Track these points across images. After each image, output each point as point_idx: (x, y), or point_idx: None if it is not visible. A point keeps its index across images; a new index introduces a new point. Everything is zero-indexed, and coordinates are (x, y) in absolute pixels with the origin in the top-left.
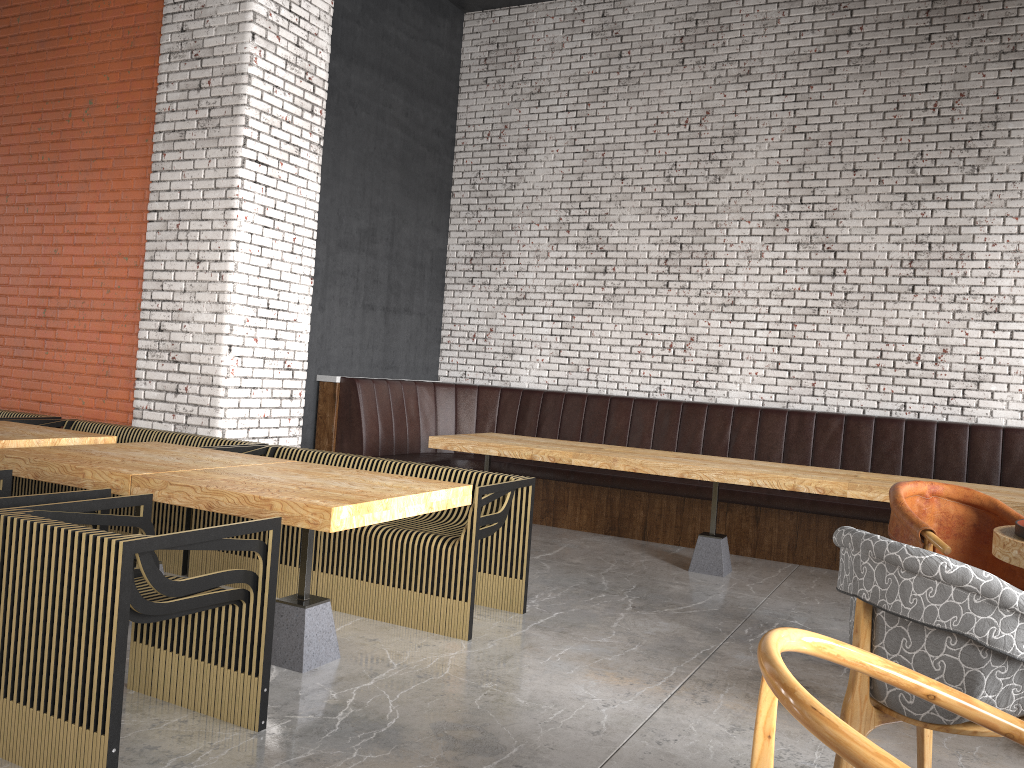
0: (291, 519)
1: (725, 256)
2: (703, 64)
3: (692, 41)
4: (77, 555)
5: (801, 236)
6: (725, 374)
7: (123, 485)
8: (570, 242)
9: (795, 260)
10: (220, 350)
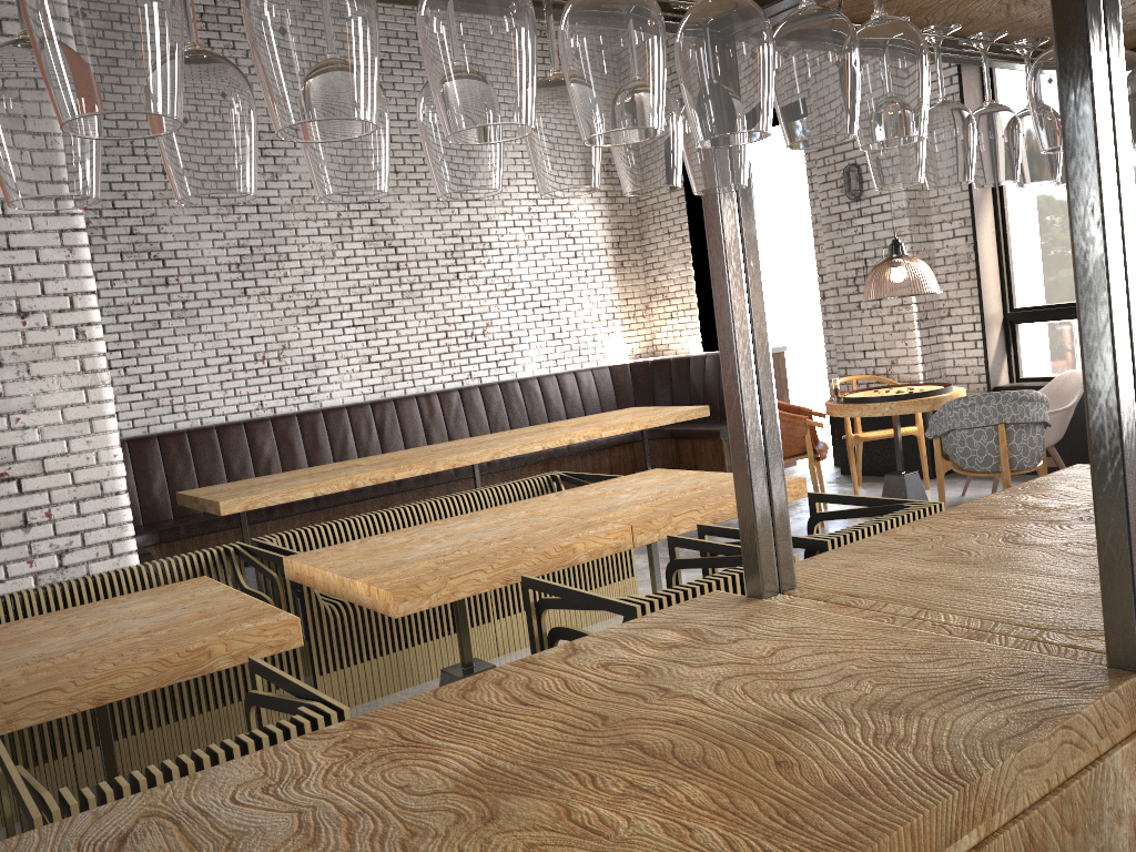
0: None
1: (300, 257)
2: (233, 49)
3: (215, 21)
4: None
5: (365, 234)
6: (324, 376)
7: (624, 540)
8: (111, 251)
9: (364, 257)
10: (108, 441)
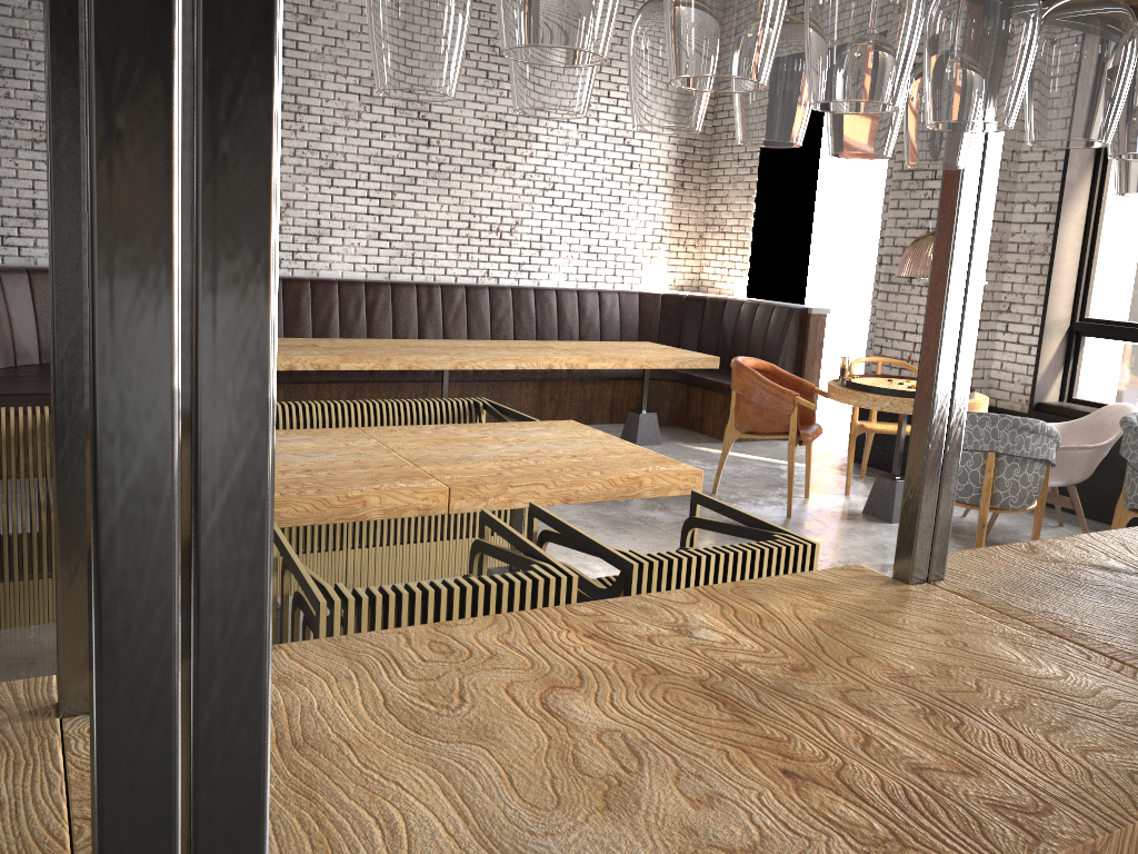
0: (662, 490)
1: (321, 113)
2: None
3: None
4: (766, 571)
5: (398, 100)
6: (327, 245)
7: (437, 503)
8: None
9: (393, 125)
10: None
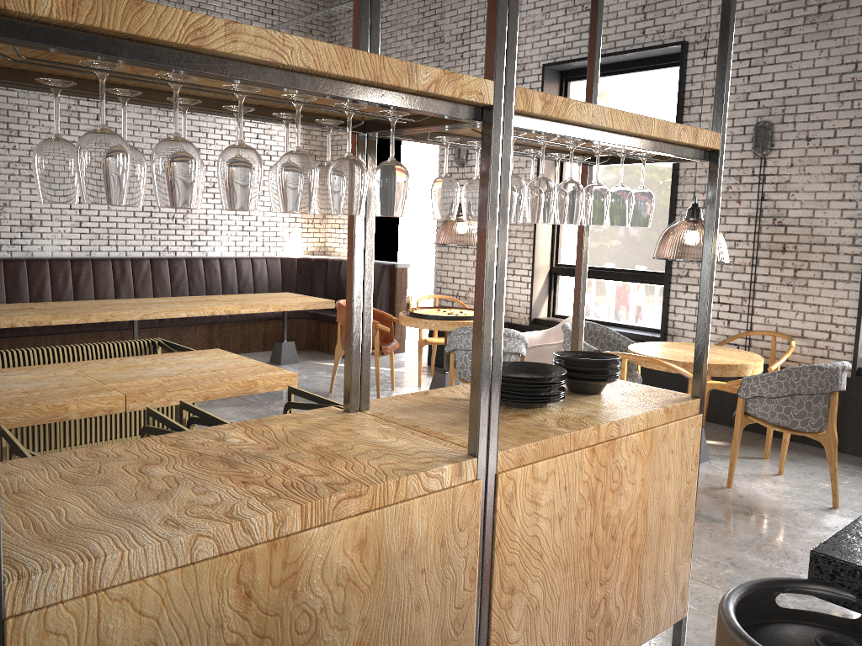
0: (271, 387)
1: (29, 135)
2: None
3: None
4: None
5: (90, 126)
6: (38, 232)
7: (117, 405)
8: None
9: None
10: None
